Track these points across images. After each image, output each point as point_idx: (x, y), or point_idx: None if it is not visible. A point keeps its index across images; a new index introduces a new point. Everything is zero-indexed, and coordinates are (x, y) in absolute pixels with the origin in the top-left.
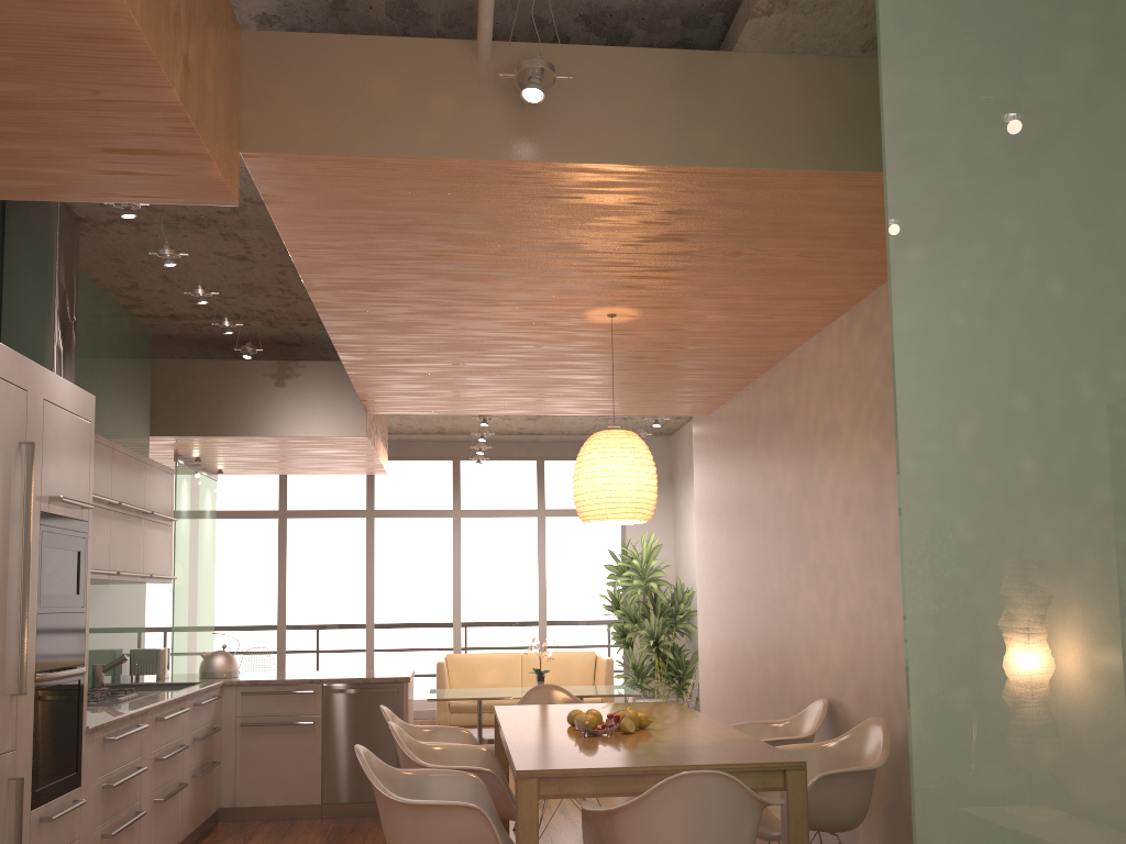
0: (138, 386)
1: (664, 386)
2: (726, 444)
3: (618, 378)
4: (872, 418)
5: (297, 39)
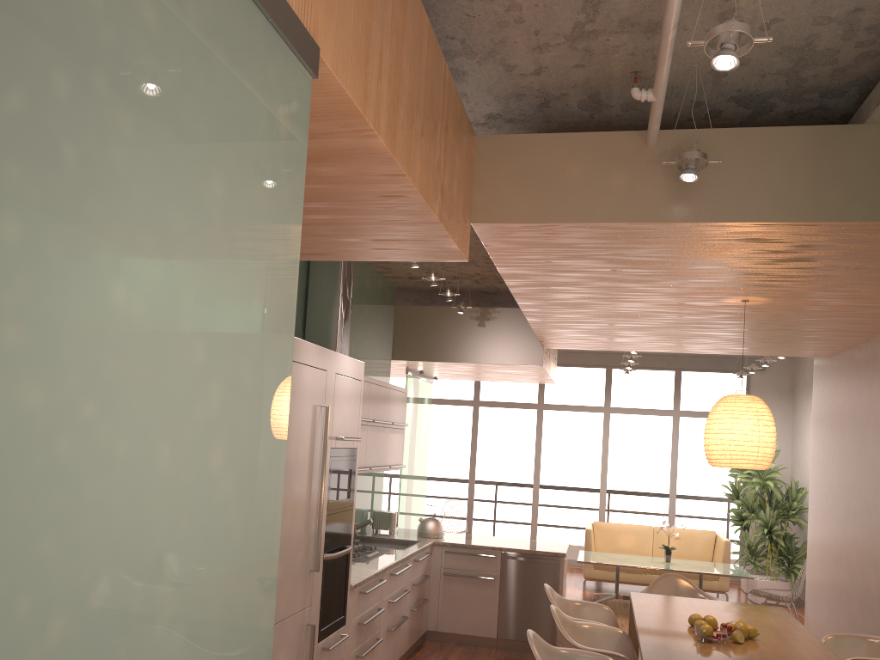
0: (385, 326)
1: (789, 340)
2: (843, 386)
3: (748, 334)
4: None
5: (513, 139)
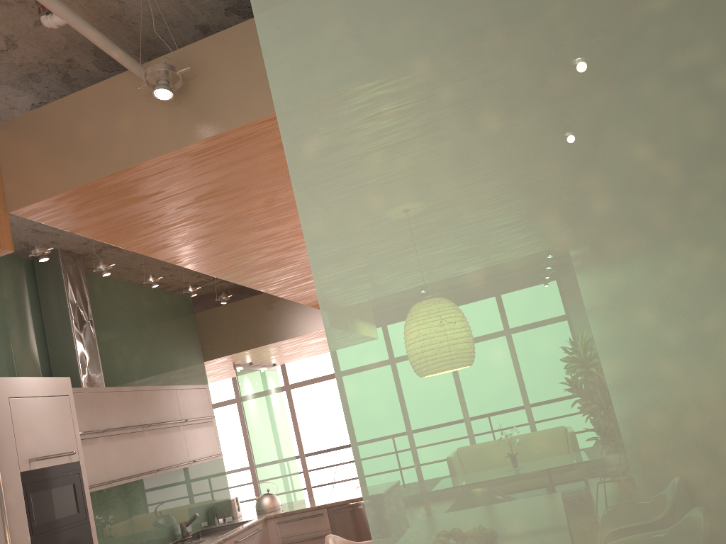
0: (185, 334)
1: None
2: None
3: None
4: None
5: (27, 117)
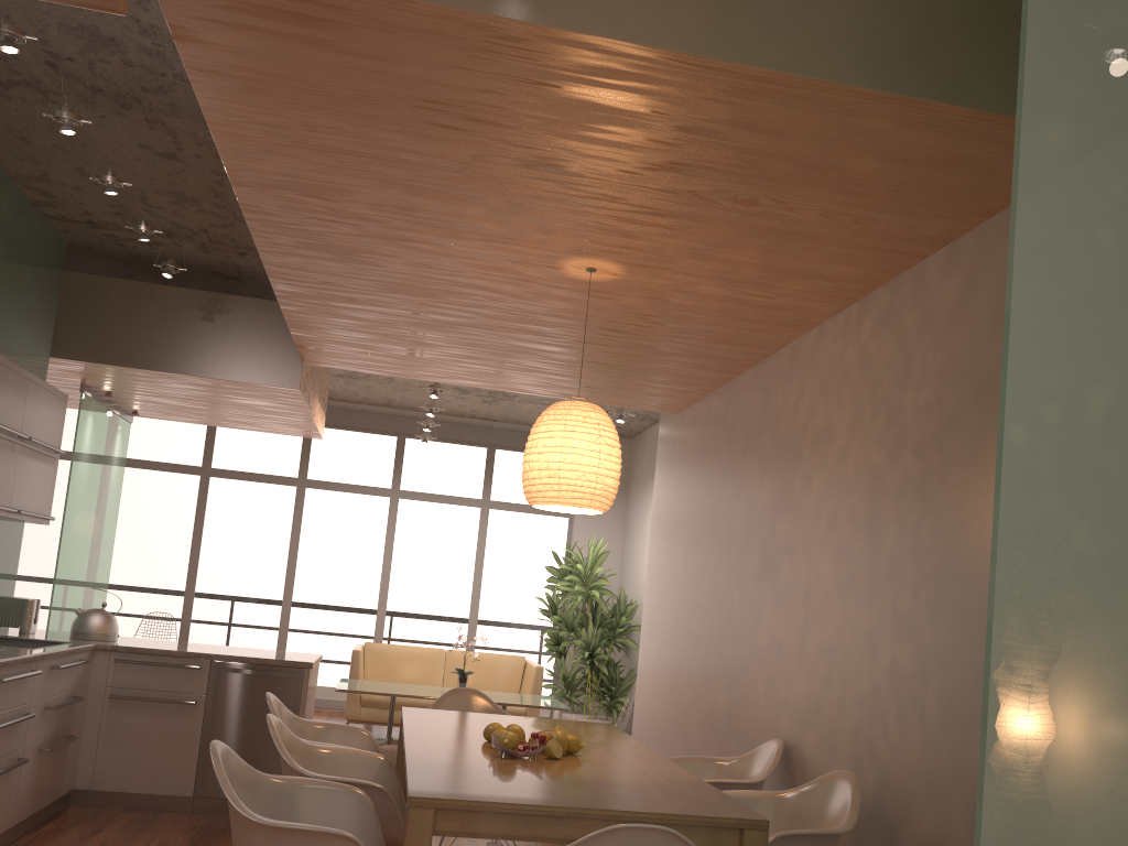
0: (41, 297)
1: (637, 371)
2: (695, 446)
3: (587, 355)
4: (876, 423)
5: None
